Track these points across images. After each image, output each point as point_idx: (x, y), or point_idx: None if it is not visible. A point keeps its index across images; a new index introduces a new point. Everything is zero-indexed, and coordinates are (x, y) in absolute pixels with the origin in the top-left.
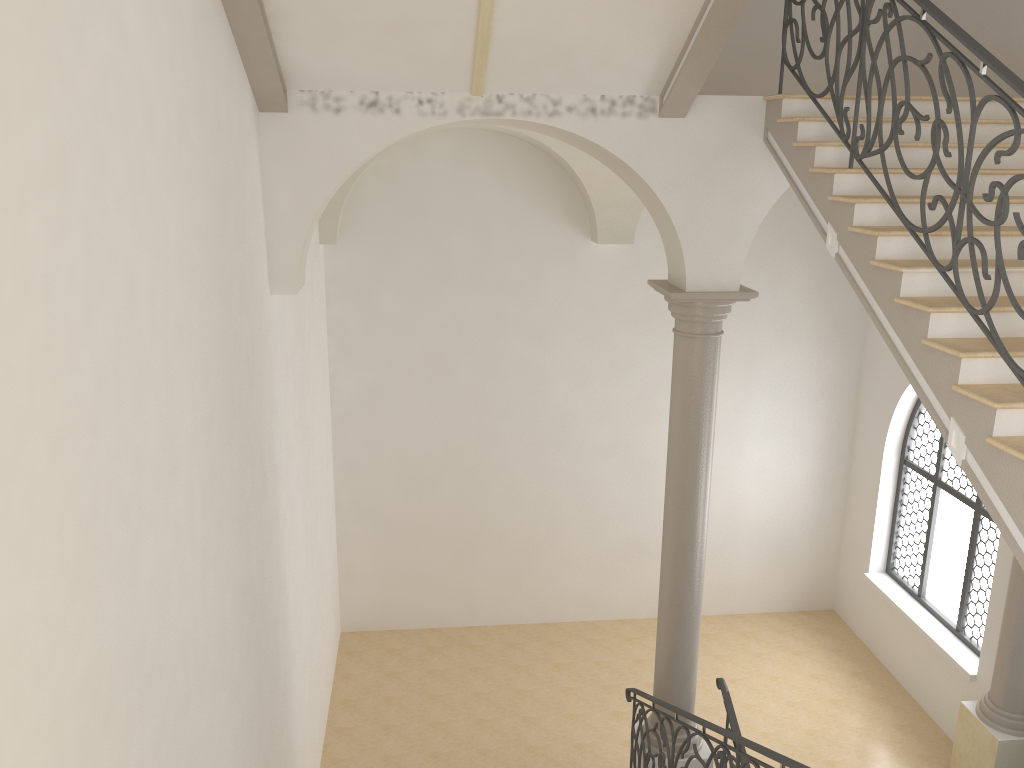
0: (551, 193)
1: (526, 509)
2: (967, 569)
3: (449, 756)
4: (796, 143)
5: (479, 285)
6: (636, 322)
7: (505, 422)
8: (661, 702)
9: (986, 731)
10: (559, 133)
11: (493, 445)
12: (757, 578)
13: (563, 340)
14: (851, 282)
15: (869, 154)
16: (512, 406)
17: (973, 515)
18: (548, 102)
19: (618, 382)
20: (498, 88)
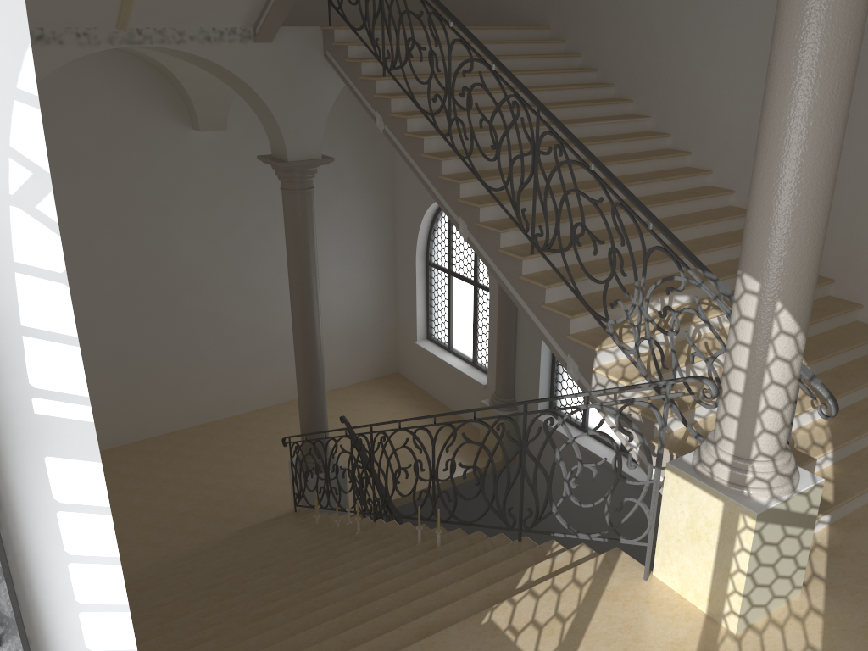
0: (155, 94)
1: (173, 342)
2: (474, 323)
3: (158, 523)
4: (348, 60)
5: (107, 171)
6: (236, 189)
7: (146, 277)
8: (312, 433)
9: (496, 413)
10: (180, 54)
11: (139, 297)
12: (347, 361)
13: (183, 208)
14: (395, 147)
15: (395, 68)
16: (150, 264)
17: (473, 289)
18: (175, 33)
19: (229, 235)
20: (138, 24)
